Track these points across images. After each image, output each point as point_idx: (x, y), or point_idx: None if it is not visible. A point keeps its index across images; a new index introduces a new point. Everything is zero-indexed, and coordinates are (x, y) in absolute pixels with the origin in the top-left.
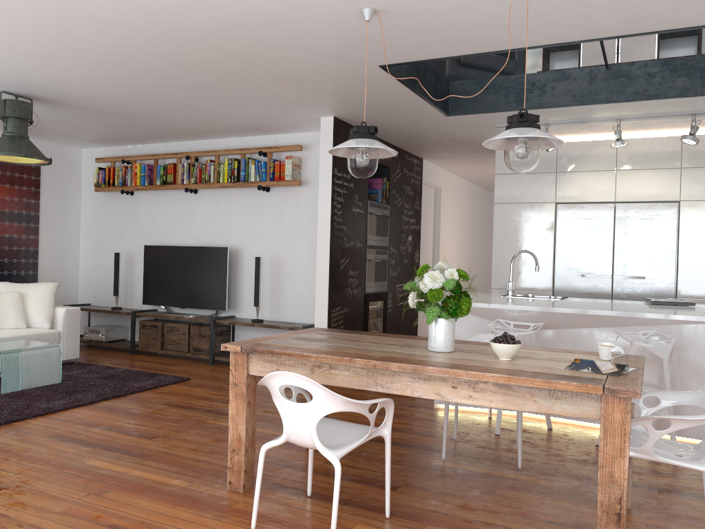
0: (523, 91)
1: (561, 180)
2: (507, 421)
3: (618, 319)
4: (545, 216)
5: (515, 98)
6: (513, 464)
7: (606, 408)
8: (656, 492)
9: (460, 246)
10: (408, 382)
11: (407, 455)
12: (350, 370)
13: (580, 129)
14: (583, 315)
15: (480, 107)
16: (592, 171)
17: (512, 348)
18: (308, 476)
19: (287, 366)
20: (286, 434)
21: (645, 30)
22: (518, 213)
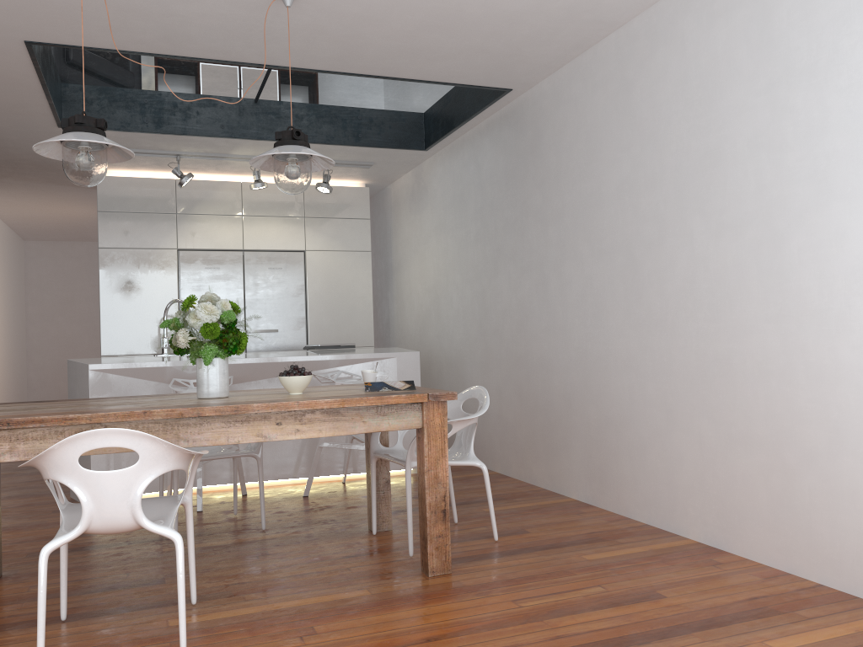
0: (163, 112)
1: (183, 223)
2: (193, 498)
3: (305, 364)
4: (167, 265)
5: (153, 118)
6: (253, 528)
7: (428, 414)
8: (394, 514)
9: (2, 313)
10: (222, 428)
11: (127, 553)
12: (139, 428)
13: (207, 166)
14: (270, 364)
15: (109, 123)
16: (217, 215)
17: (308, 379)
18: (63, 593)
19: (30, 441)
20: (87, 521)
21: (348, 70)
22: (132, 260)
